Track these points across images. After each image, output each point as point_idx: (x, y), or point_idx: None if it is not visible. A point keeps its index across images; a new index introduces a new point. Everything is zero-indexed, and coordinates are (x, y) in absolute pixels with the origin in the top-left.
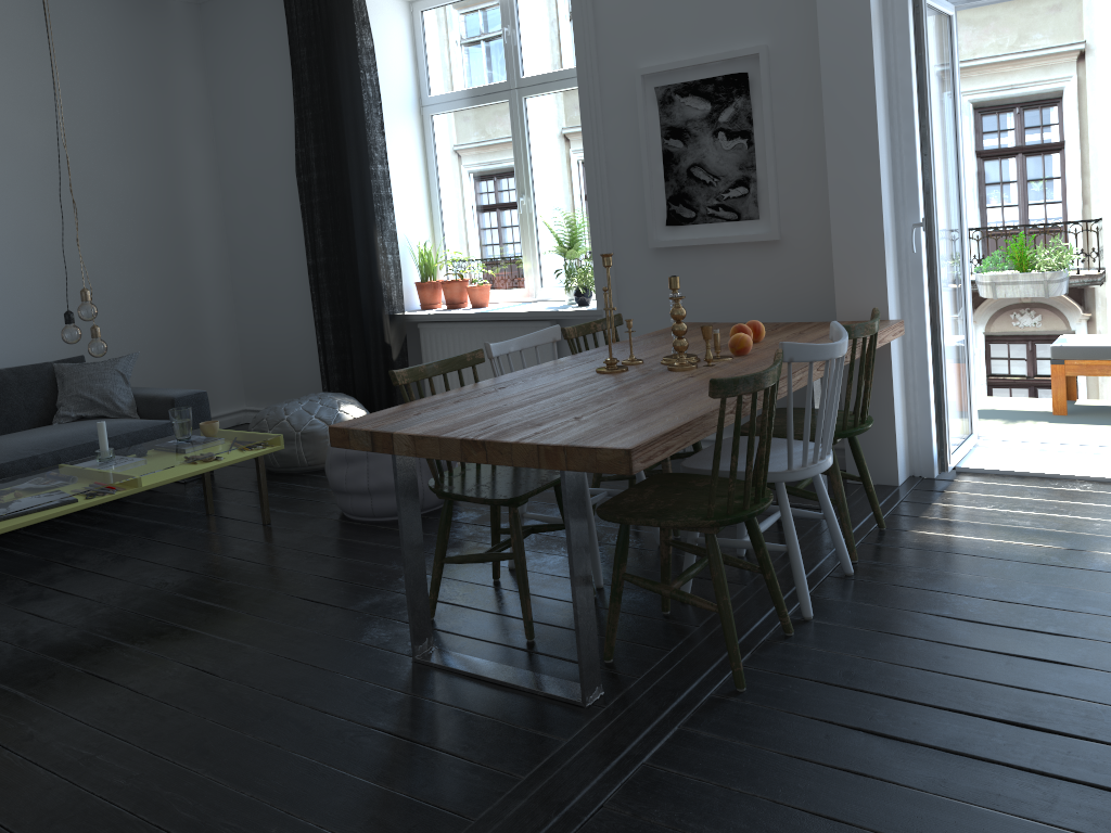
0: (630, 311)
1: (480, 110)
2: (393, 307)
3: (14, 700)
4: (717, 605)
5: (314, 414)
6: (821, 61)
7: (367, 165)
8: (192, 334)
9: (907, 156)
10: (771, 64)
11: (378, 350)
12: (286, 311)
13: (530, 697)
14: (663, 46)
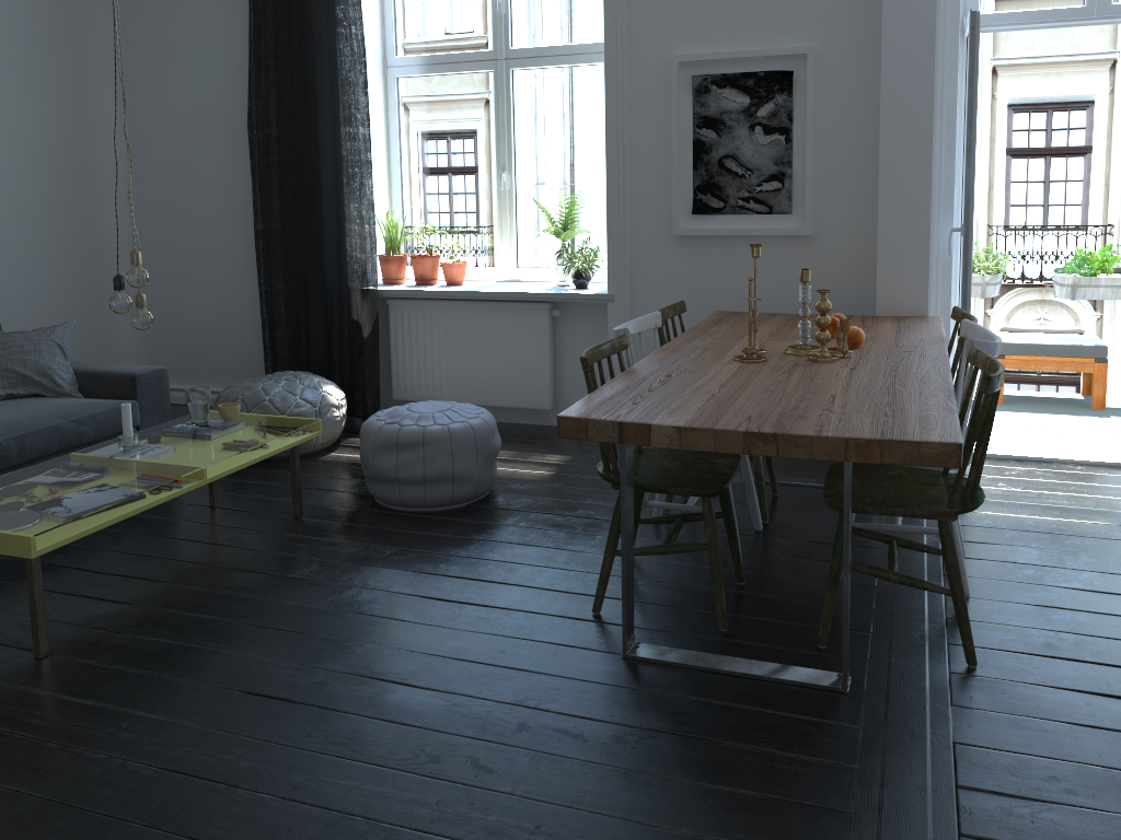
0: (644, 297)
1: (457, 77)
2: (367, 281)
3: (186, 730)
4: (951, 588)
5: (298, 395)
6: (882, 69)
7: (343, 126)
8: (98, 301)
9: (946, 165)
10: (817, 65)
11: (342, 327)
12: (215, 279)
13: (781, 687)
14: (702, 35)
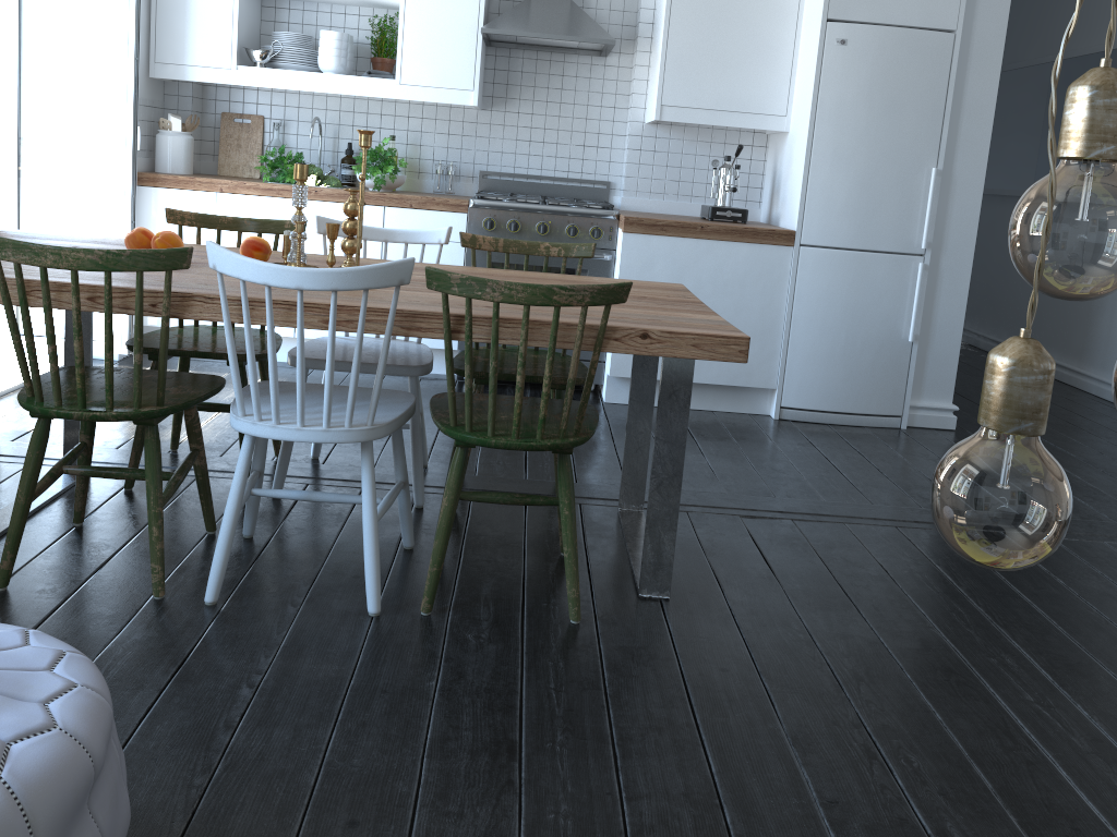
0: None
1: None
2: None
3: None
4: None
5: None
6: None
7: None
8: None
9: None
10: None
11: None
12: None
13: None
14: None
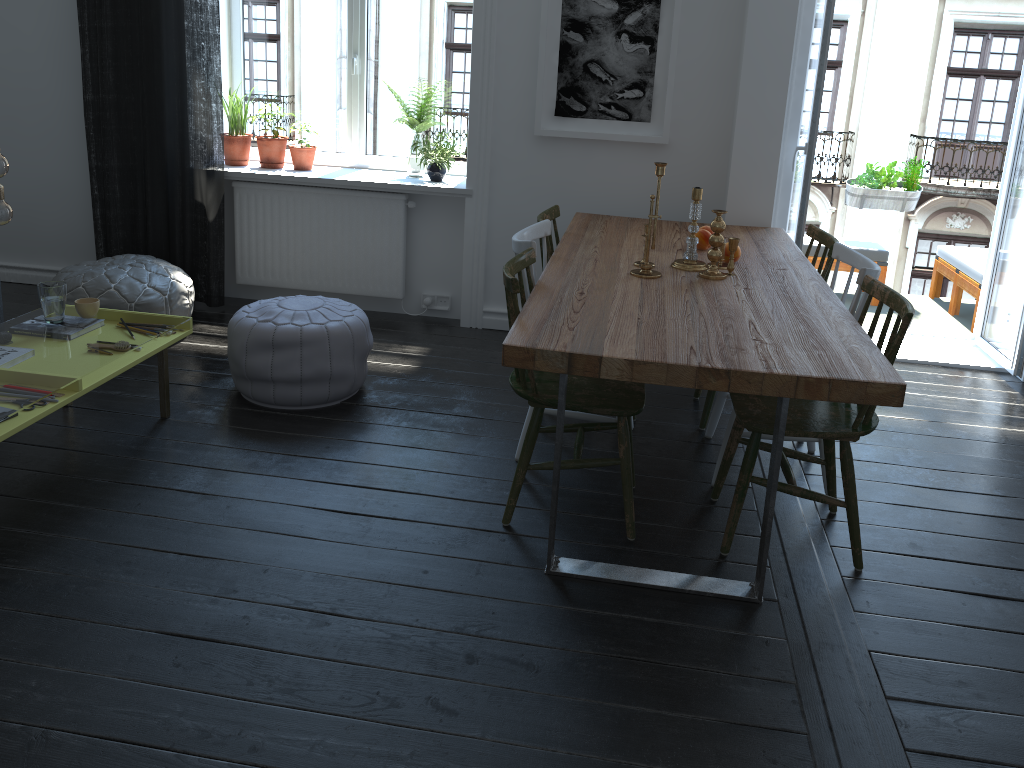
0: (502, 194)
1: None
2: (214, 163)
3: (109, 686)
4: (847, 502)
5: (146, 283)
6: None
7: None
8: None
9: (796, 87)
10: None
11: (184, 208)
12: (35, 150)
13: (702, 600)
14: None
